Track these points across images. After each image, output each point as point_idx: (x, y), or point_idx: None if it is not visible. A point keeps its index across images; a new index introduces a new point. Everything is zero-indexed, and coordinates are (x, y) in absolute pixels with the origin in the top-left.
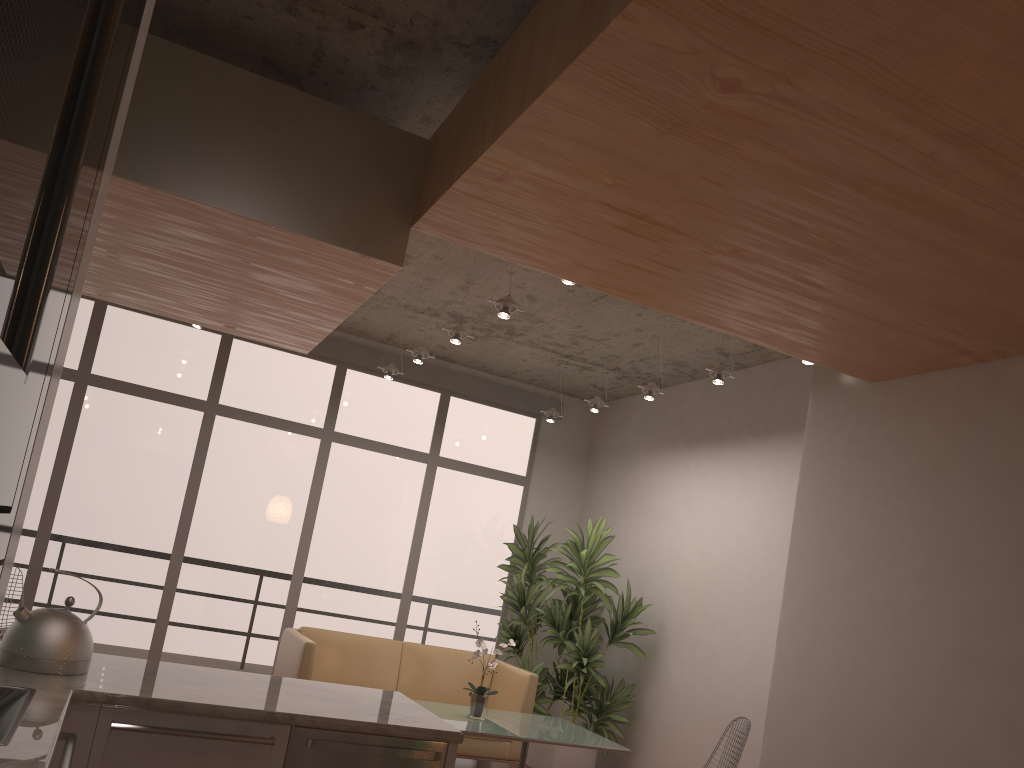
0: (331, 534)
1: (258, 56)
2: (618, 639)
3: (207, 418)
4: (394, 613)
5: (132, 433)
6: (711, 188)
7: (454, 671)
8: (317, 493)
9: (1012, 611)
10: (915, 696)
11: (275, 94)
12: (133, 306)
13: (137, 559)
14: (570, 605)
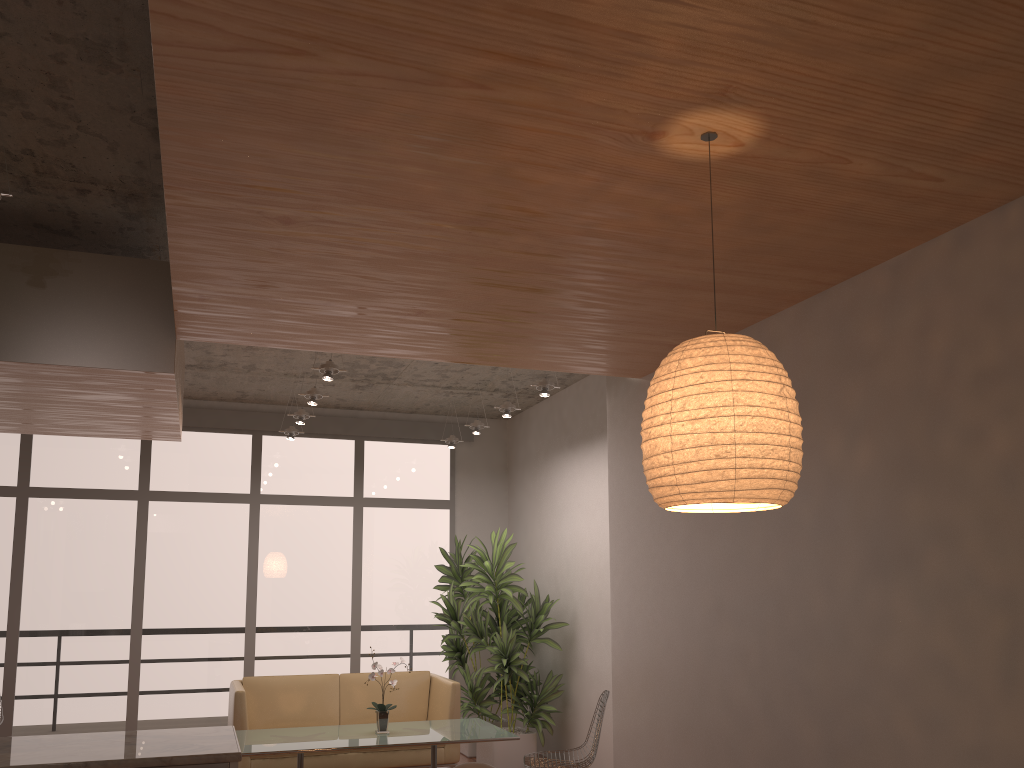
0: (275, 587)
1: (29, 224)
2: (537, 636)
3: (141, 505)
4: (347, 648)
5: (76, 532)
6: (352, 278)
7: (392, 692)
8: (255, 553)
9: (737, 563)
10: (692, 649)
11: (37, 257)
12: (17, 432)
13: (100, 642)
14: (488, 613)
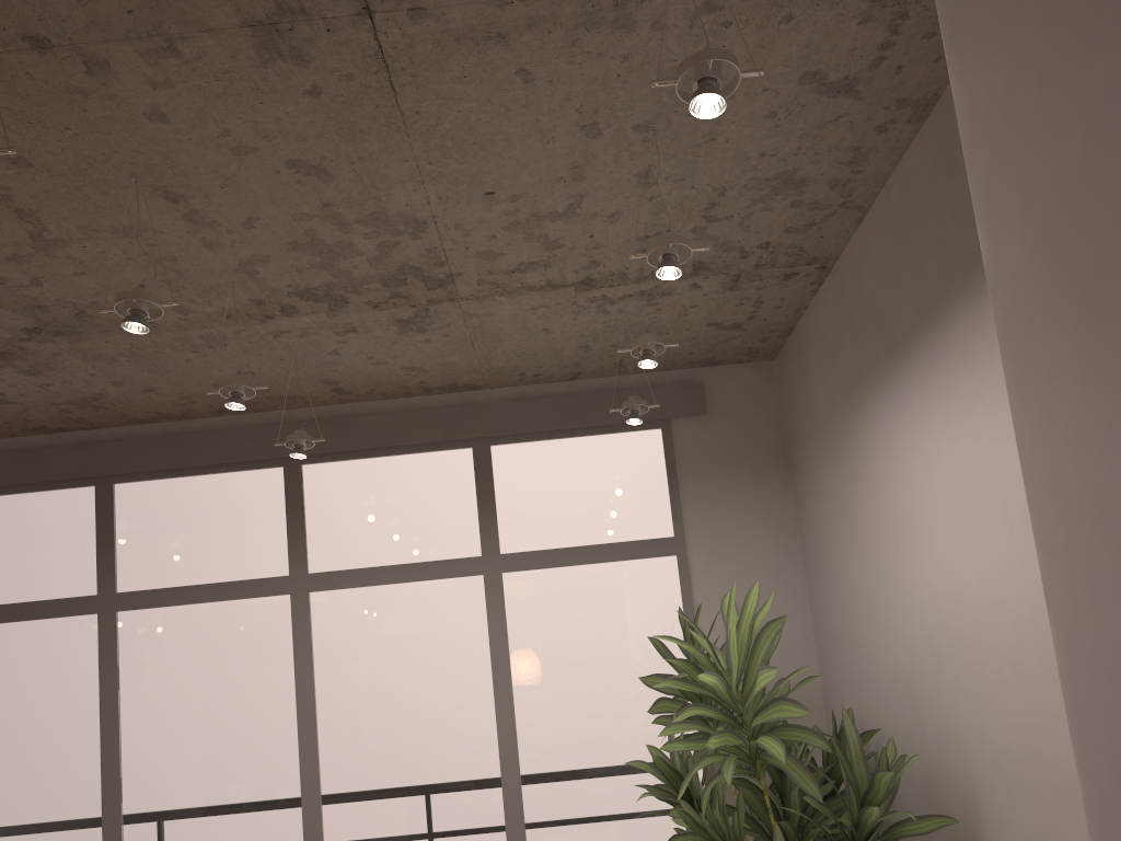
0: (350, 747)
1: None
2: None
3: (104, 621)
4: None
5: (2, 682)
6: None
7: None
8: (308, 685)
9: None
10: None
11: None
12: None
13: None
14: (741, 797)
